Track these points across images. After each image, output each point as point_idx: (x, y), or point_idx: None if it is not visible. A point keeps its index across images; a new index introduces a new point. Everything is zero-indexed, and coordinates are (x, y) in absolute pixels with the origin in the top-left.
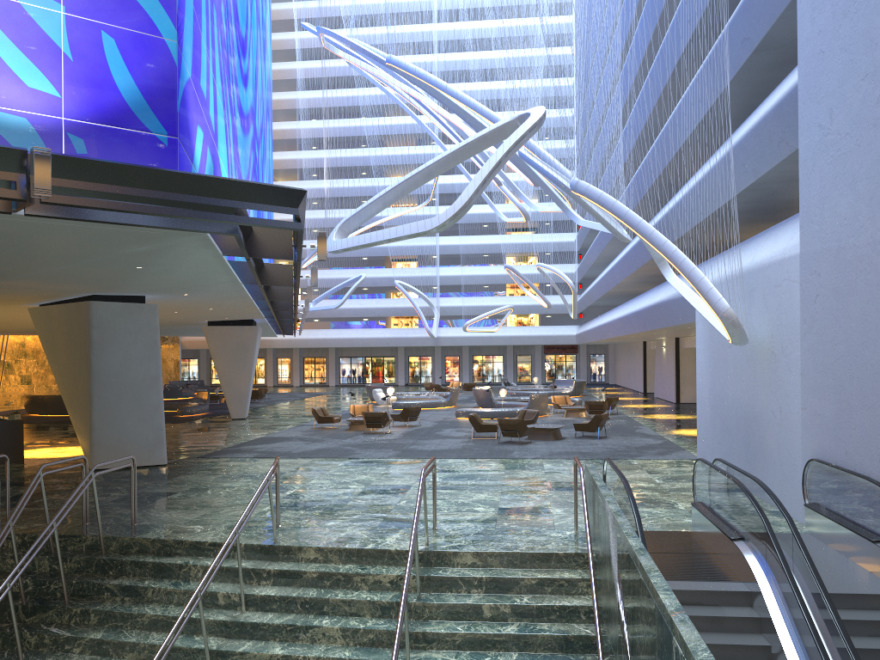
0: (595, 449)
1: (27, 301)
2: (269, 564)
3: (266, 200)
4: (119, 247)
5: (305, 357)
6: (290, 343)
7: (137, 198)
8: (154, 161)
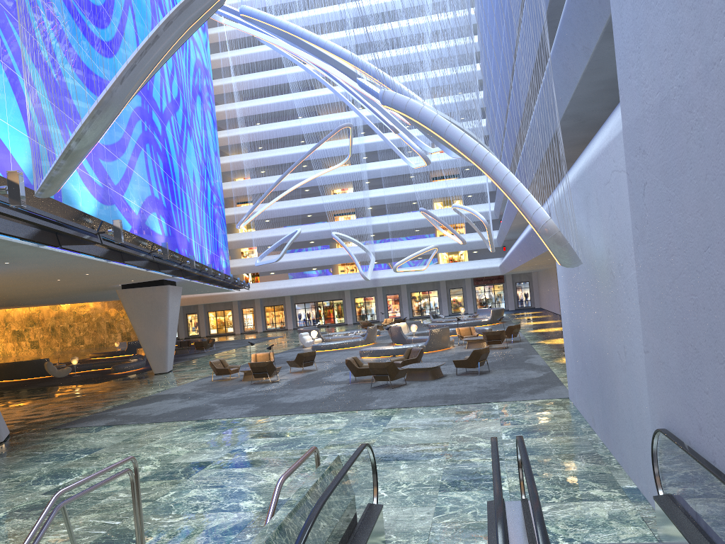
0: (466, 389)
1: None
2: None
3: None
4: None
5: (266, 306)
6: (249, 295)
7: None
8: None
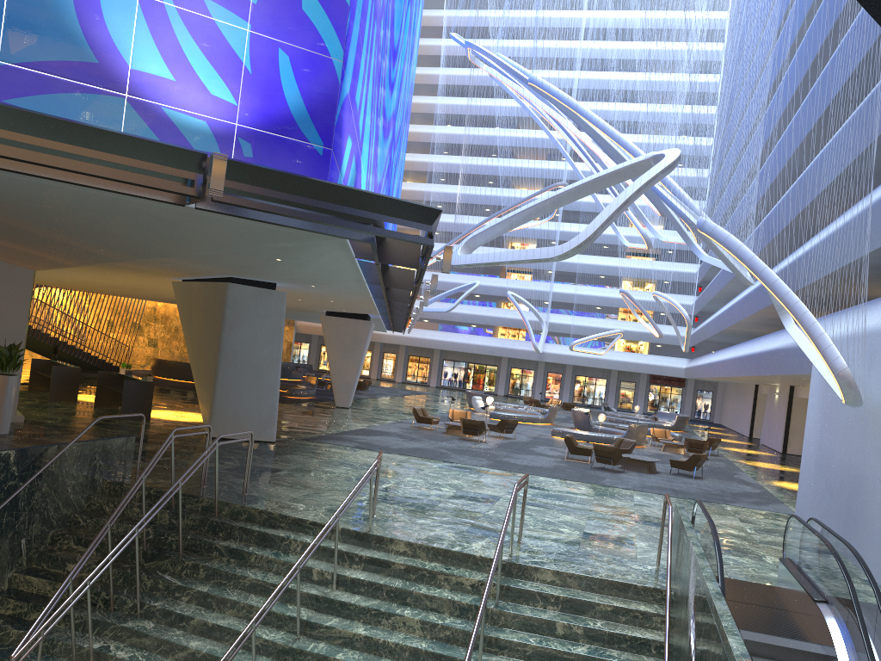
0: (689, 488)
1: (173, 275)
2: (361, 550)
3: (404, 216)
4: (266, 242)
5: (410, 355)
6: (398, 340)
7: (290, 201)
8: (308, 169)
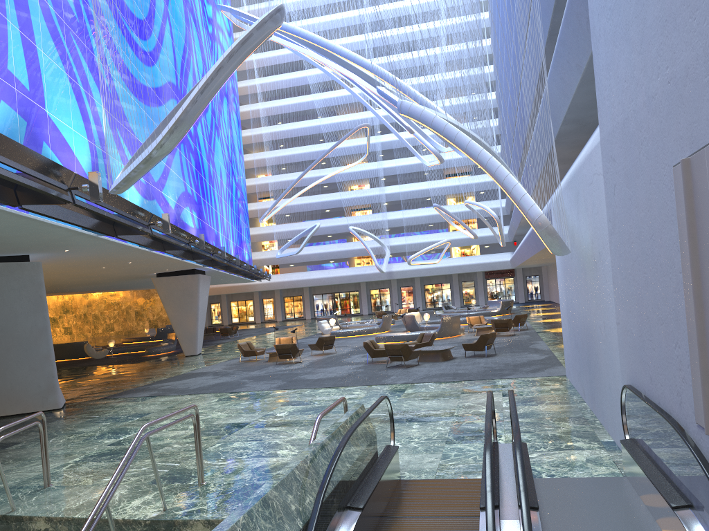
0: (473, 368)
1: None
2: None
3: None
4: None
5: (285, 297)
6: (270, 286)
7: None
8: None
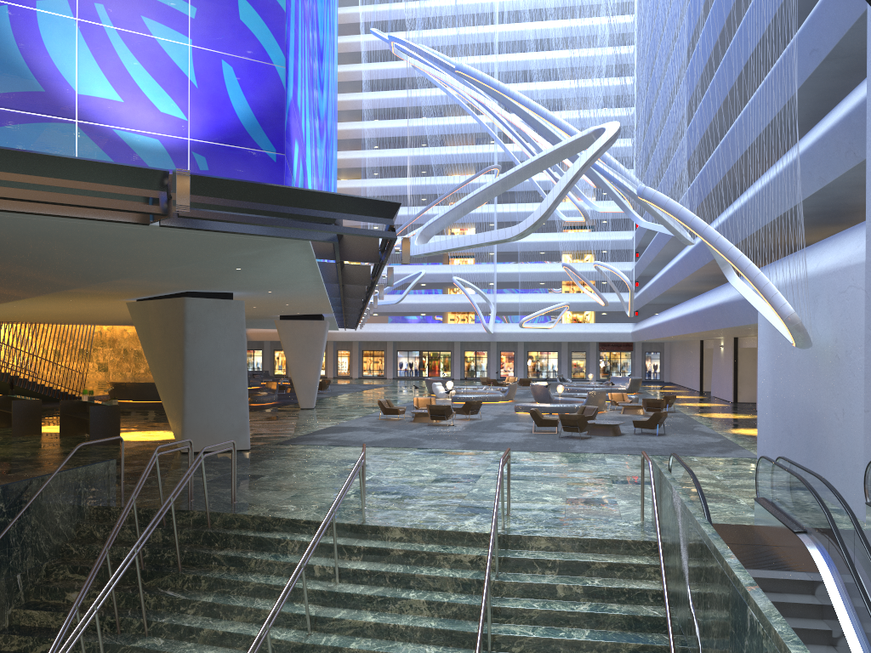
0: (655, 445)
1: (128, 296)
2: (358, 541)
3: (366, 212)
4: (228, 252)
5: (364, 350)
6: (351, 336)
7: (252, 210)
8: (264, 176)
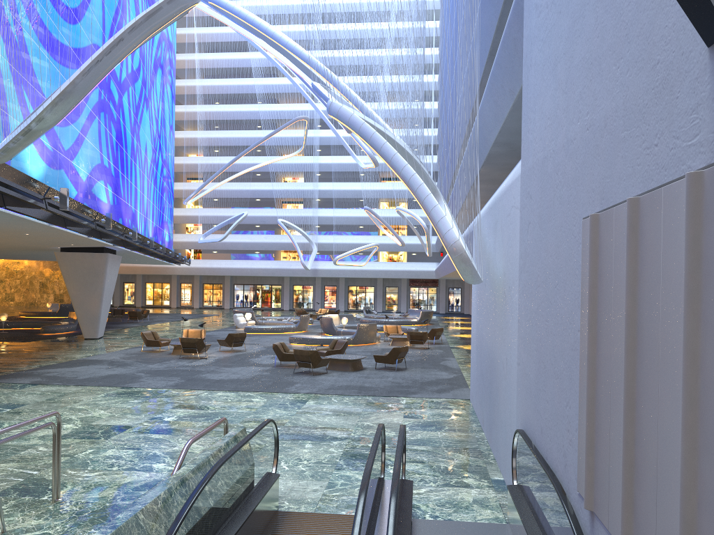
0: (381, 383)
1: None
2: None
3: None
4: None
5: (205, 284)
6: (190, 271)
7: None
8: None
